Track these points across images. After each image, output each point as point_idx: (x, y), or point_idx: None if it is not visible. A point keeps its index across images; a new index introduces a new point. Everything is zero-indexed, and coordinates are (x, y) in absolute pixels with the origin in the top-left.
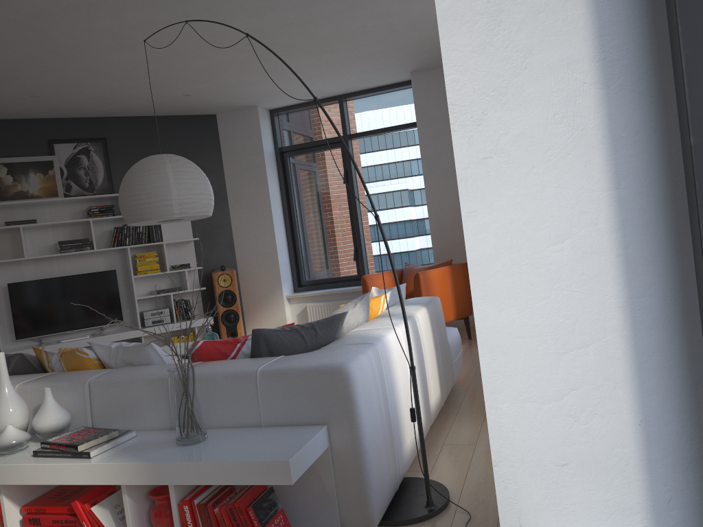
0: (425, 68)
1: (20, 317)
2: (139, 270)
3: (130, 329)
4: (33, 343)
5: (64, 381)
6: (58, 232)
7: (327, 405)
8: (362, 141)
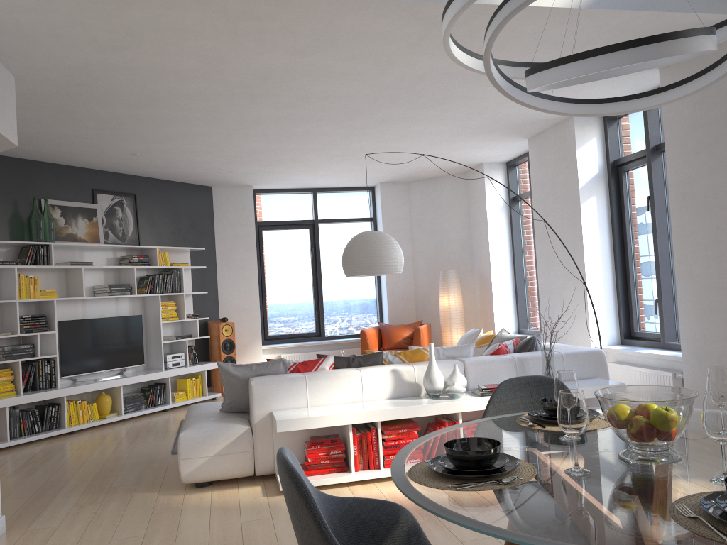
0: (391, 181)
1: (67, 354)
2: (162, 316)
3: (151, 370)
4: (68, 381)
5: (446, 363)
6: (95, 275)
7: (596, 368)
8: (326, 226)
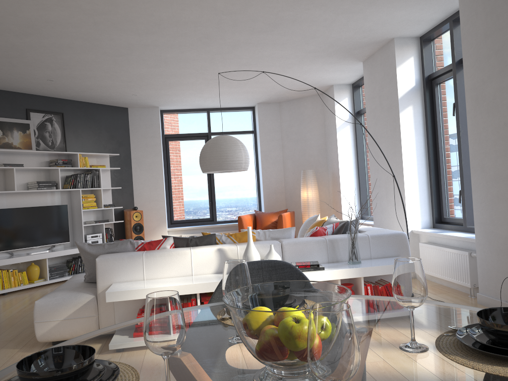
0: (266, 102)
1: (3, 234)
2: (84, 205)
3: (75, 246)
4: (6, 255)
5: (266, 243)
6: (28, 174)
7: (399, 248)
8: None
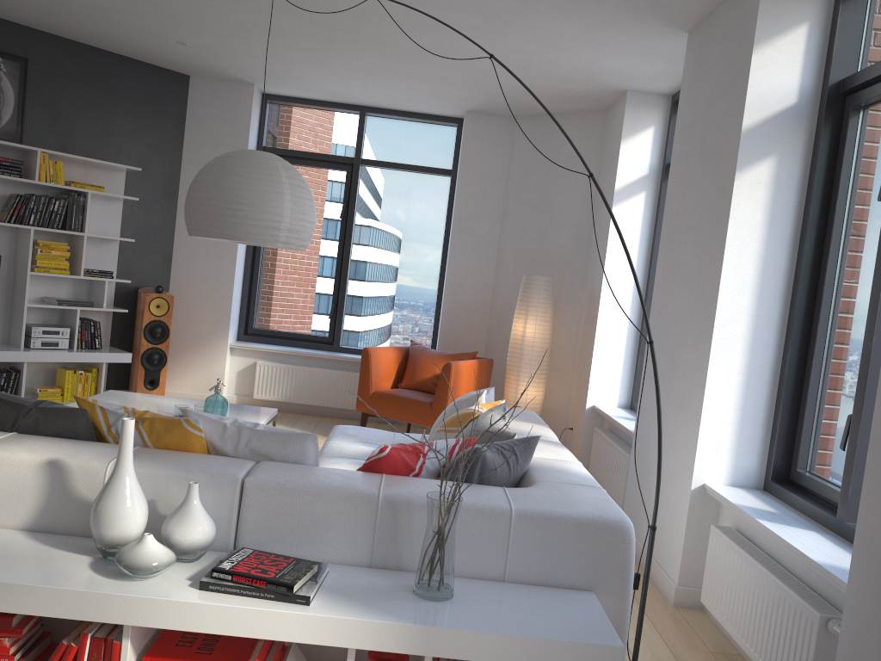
0: (486, 112)
1: None
2: (38, 264)
3: (4, 346)
4: None
5: (197, 473)
6: None
7: (598, 568)
8: (376, 172)
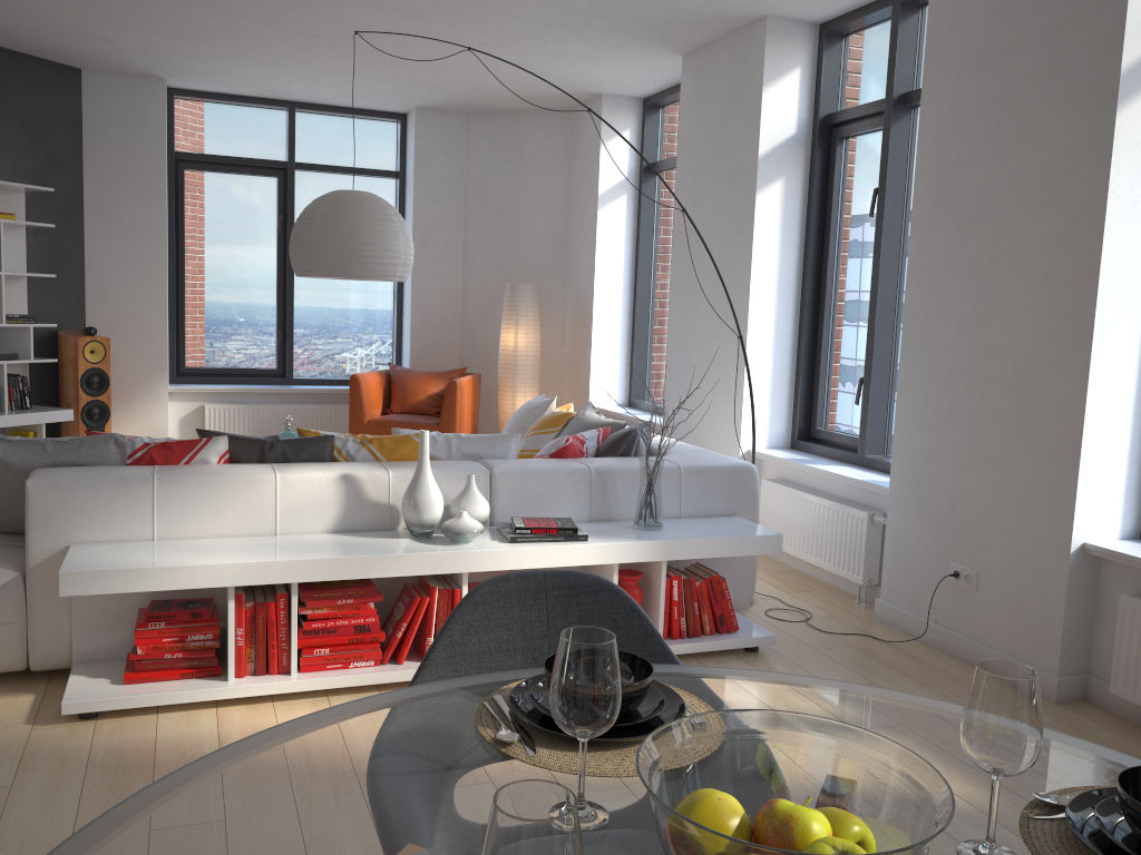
0: (438, 108)
1: None
2: None
3: None
4: None
5: (456, 470)
6: None
7: (739, 499)
8: (311, 177)
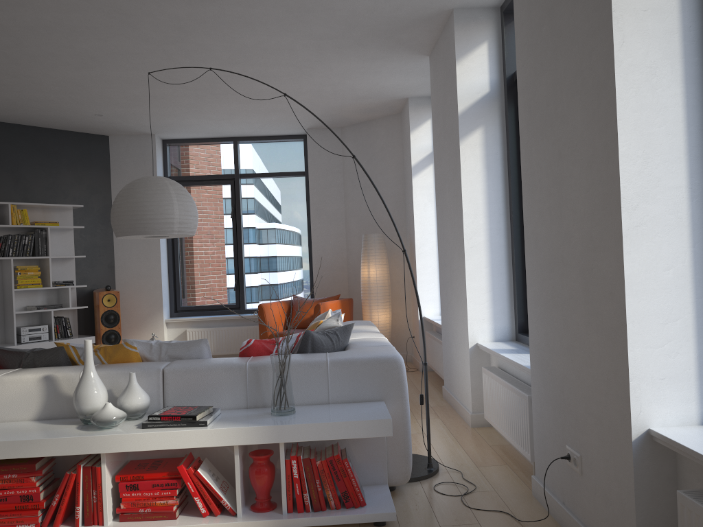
0: (320, 127)
1: None
2: (19, 283)
3: (3, 344)
4: None
5: (135, 369)
6: None
7: (384, 386)
8: (251, 182)
